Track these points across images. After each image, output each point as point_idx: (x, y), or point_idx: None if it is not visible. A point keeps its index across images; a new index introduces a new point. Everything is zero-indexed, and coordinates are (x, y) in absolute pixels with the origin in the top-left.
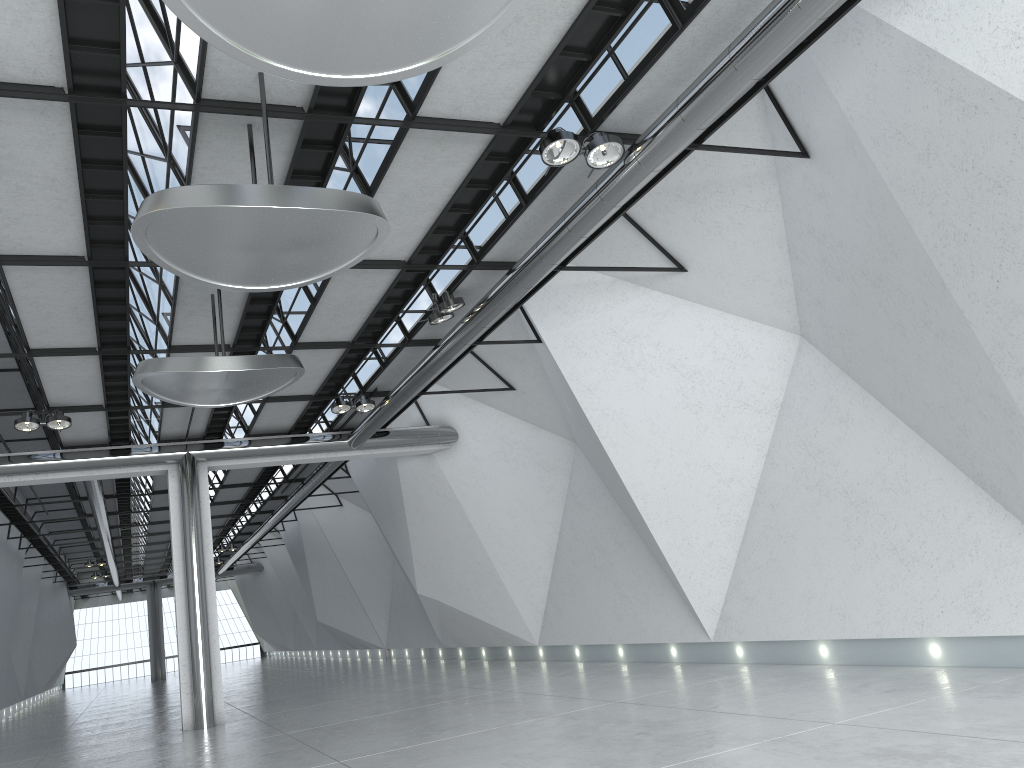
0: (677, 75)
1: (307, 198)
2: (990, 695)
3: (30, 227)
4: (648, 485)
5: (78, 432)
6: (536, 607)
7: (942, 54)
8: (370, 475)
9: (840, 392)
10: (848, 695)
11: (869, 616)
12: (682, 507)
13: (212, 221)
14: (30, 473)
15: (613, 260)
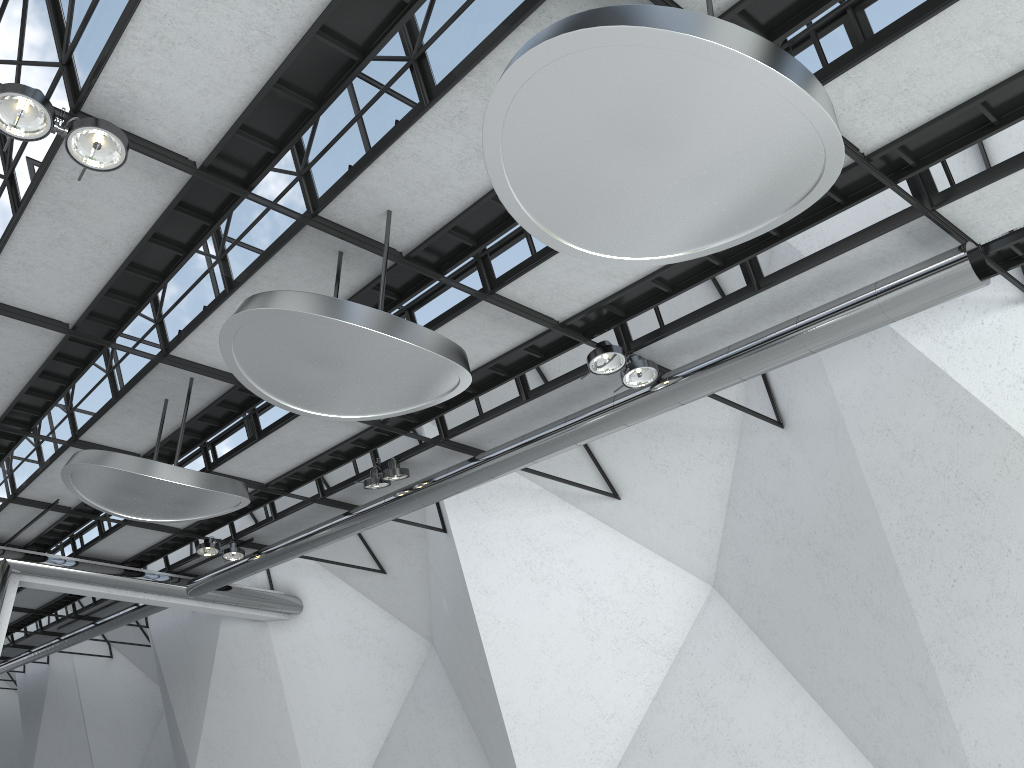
0: (726, 327)
1: (429, 340)
2: None
3: (38, 279)
4: (523, 704)
5: None
6: None
7: (950, 376)
8: (177, 630)
9: (745, 649)
10: None
11: None
12: (554, 735)
13: (326, 335)
14: None
15: (548, 470)
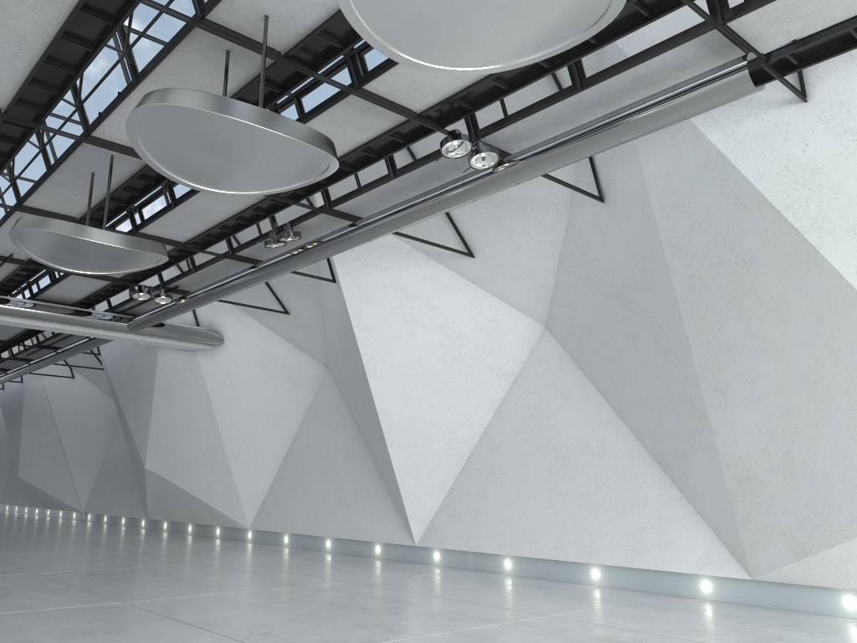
0: (556, 119)
1: (300, 132)
2: (649, 609)
3: None
4: (396, 415)
5: None
6: (256, 497)
7: (733, 163)
8: (124, 357)
9: (566, 375)
10: (543, 598)
11: (552, 542)
12: (420, 437)
13: (214, 127)
14: None
15: (417, 233)
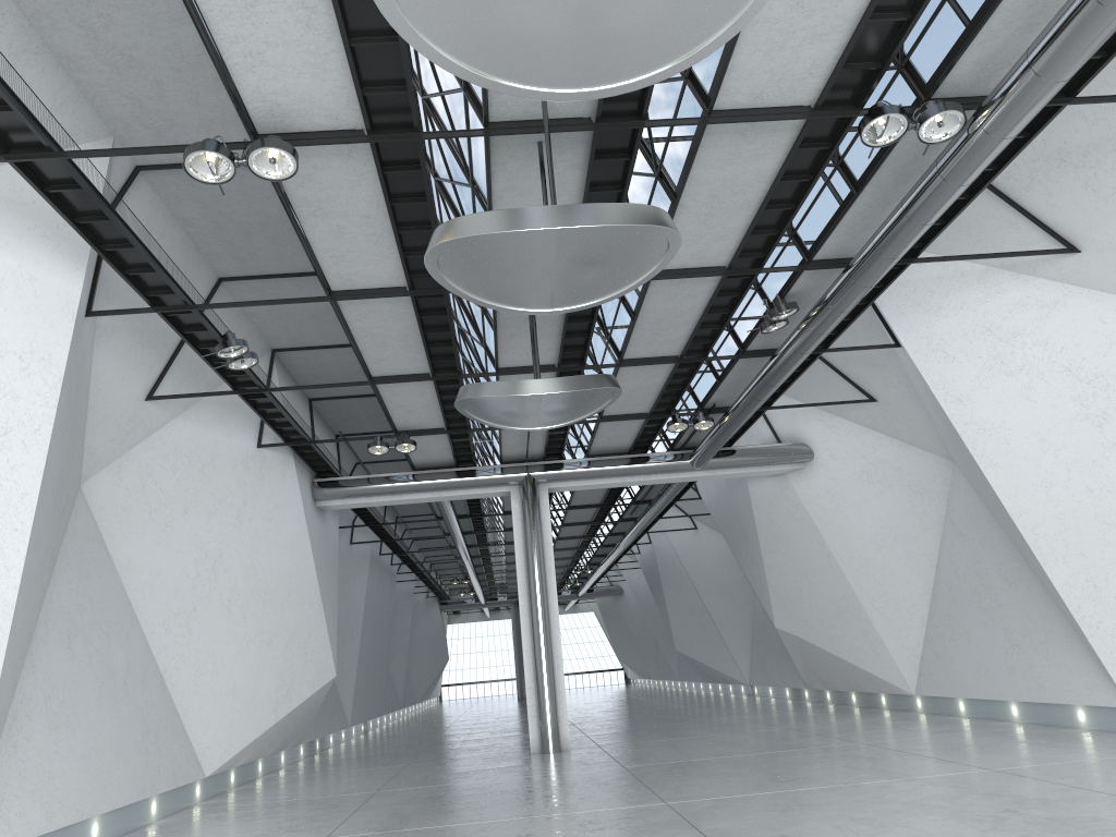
0: (1029, 19)
1: (585, 215)
2: None
3: (355, 263)
4: (1038, 513)
5: (426, 454)
6: (911, 651)
7: None
8: (720, 497)
9: None
10: None
11: None
12: (1084, 541)
13: (495, 248)
14: (386, 494)
15: (983, 245)
